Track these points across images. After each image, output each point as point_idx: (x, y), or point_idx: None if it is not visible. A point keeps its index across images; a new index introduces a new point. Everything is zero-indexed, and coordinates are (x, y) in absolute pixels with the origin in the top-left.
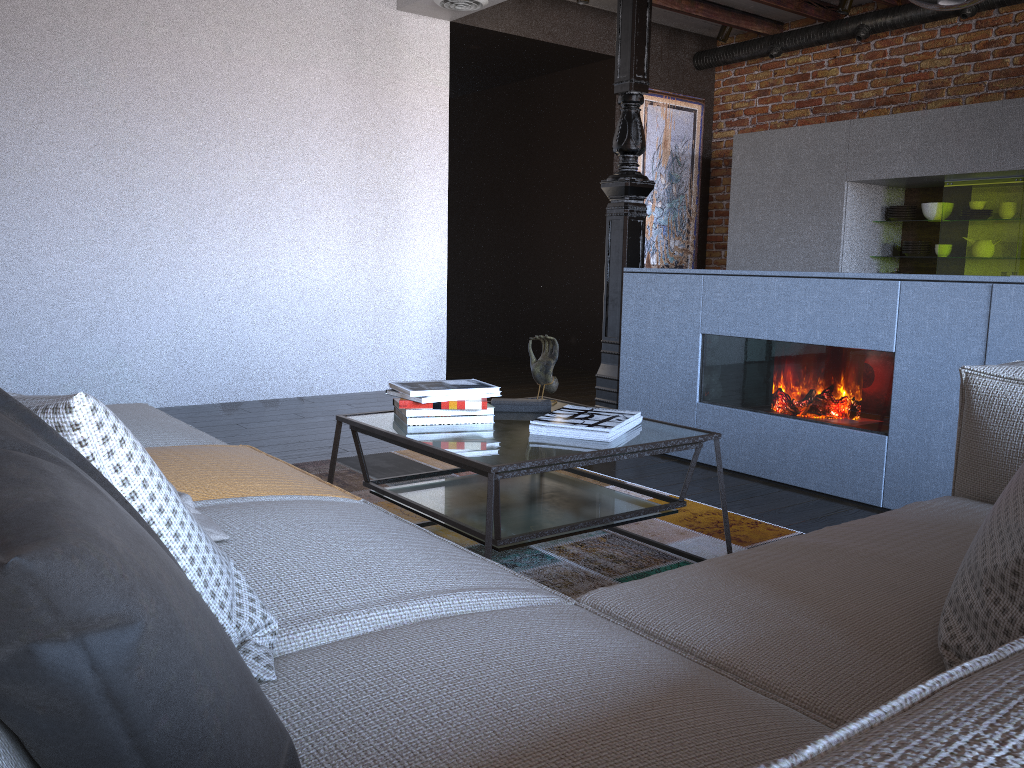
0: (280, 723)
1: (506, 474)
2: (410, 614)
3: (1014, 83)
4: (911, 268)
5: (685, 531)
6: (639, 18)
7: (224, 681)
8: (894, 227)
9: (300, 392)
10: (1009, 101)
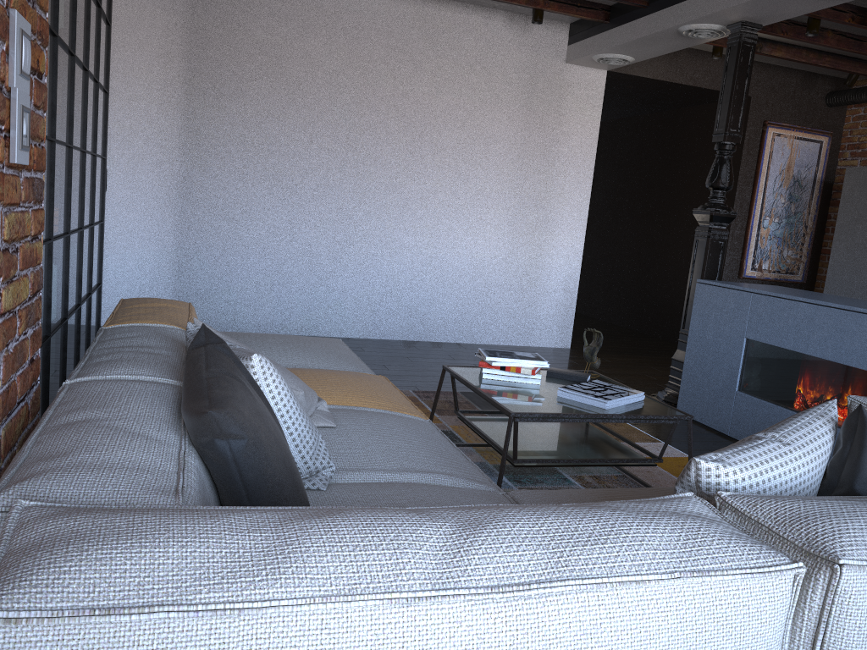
0: (305, 496)
1: (522, 419)
2: (405, 478)
3: None
4: None
5: None
6: (738, 85)
7: (278, 469)
8: None
9: (458, 339)
10: None
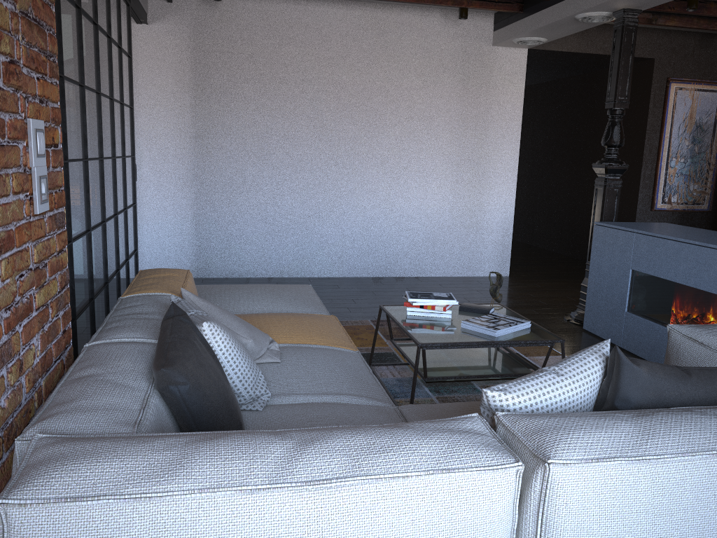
0: (238, 417)
1: (428, 347)
2: (322, 399)
3: None
4: None
5: None
6: (623, 61)
7: (215, 402)
8: None
9: (416, 274)
10: None
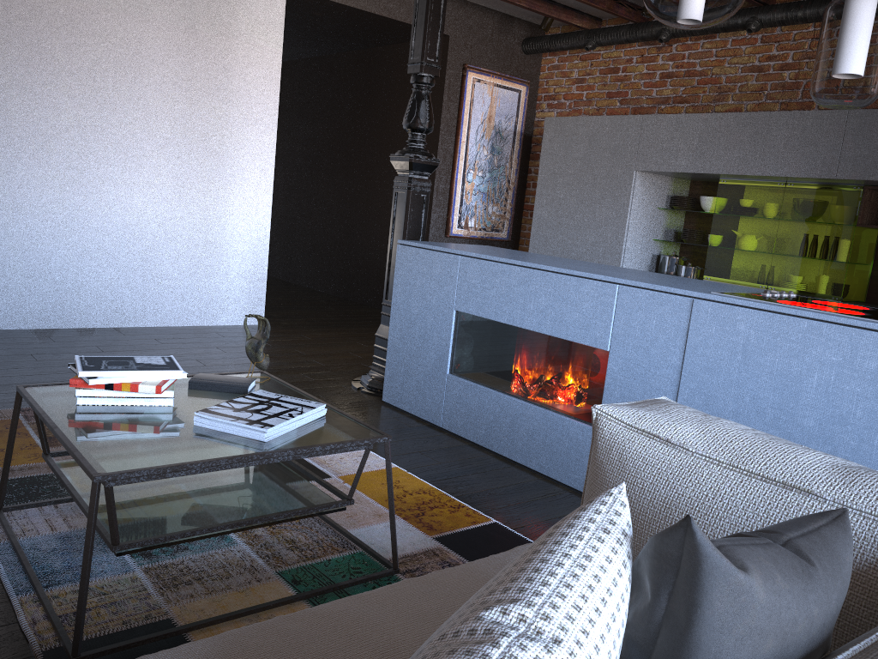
0: None
1: (120, 481)
2: None
3: (788, 96)
4: (689, 252)
5: (384, 513)
6: (434, 4)
7: None
8: (678, 214)
9: (116, 323)
10: (775, 113)
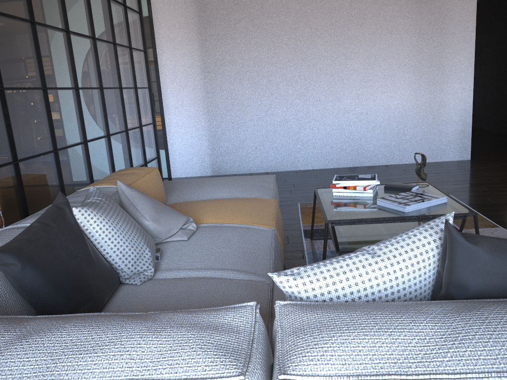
0: (90, 294)
1: (336, 224)
2: (201, 274)
3: None
4: None
5: None
6: None
7: (57, 280)
8: None
9: (386, 162)
10: None
